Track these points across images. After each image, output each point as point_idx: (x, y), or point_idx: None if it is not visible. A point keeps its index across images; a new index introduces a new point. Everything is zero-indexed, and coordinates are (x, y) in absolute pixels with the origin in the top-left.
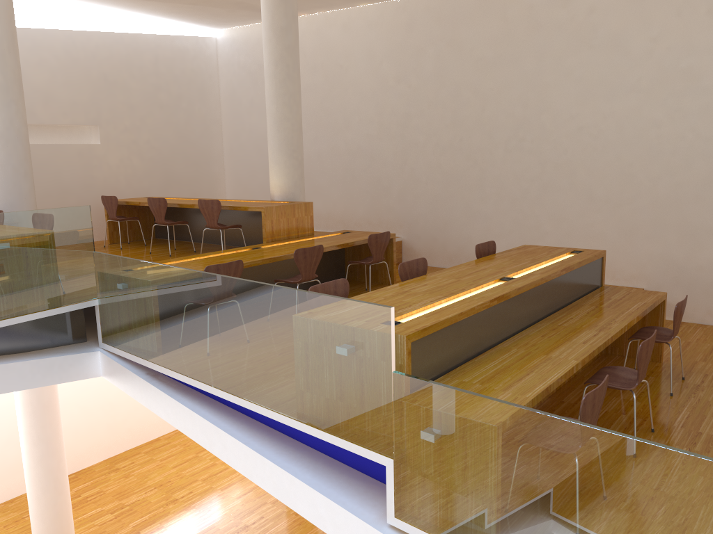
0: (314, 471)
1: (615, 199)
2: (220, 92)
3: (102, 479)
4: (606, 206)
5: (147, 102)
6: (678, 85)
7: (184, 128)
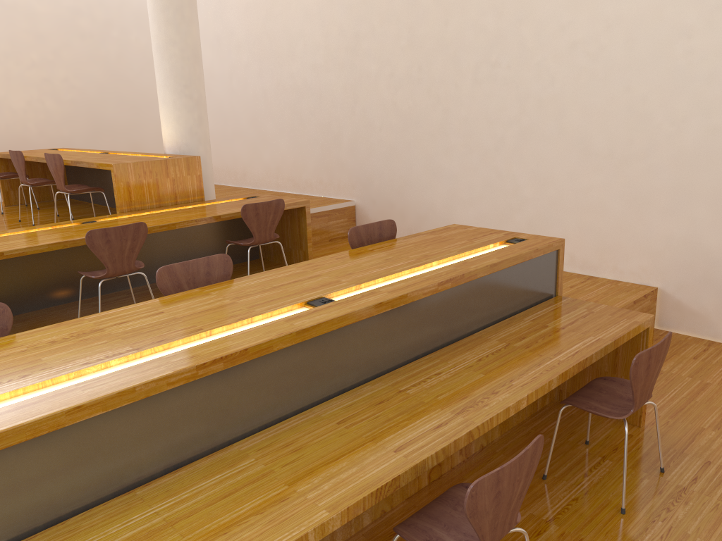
0: None
1: (621, 153)
2: None
3: None
4: (608, 162)
5: (62, 30)
6: None
7: (117, 63)
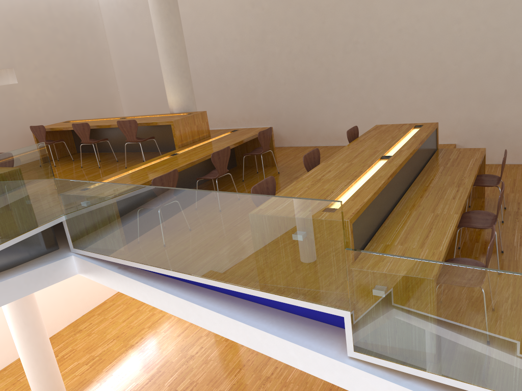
0: (278, 324)
1: (431, 81)
2: (104, 27)
3: (70, 340)
4: (424, 86)
5: (49, 43)
6: None
7: (82, 61)
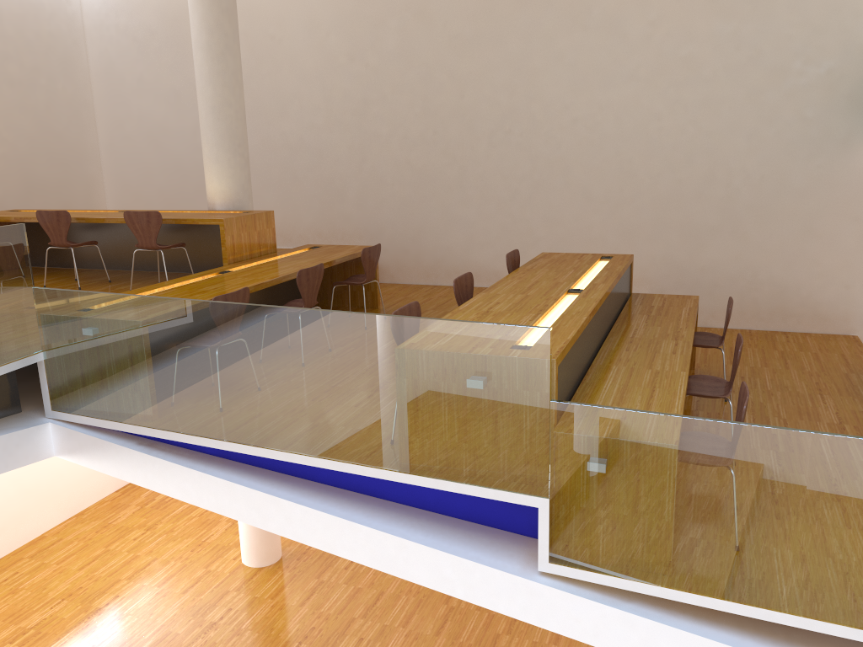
0: (422, 529)
1: (615, 199)
2: (89, 64)
3: None
4: (605, 206)
5: None
6: (678, 74)
7: (46, 114)
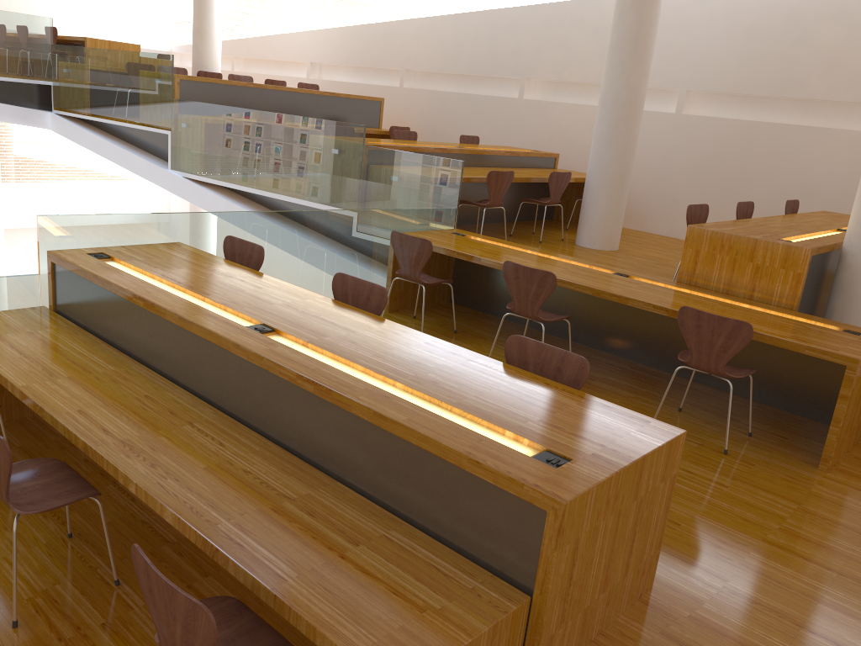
0: None
1: None
2: None
3: None
4: None
5: None
6: None
7: None
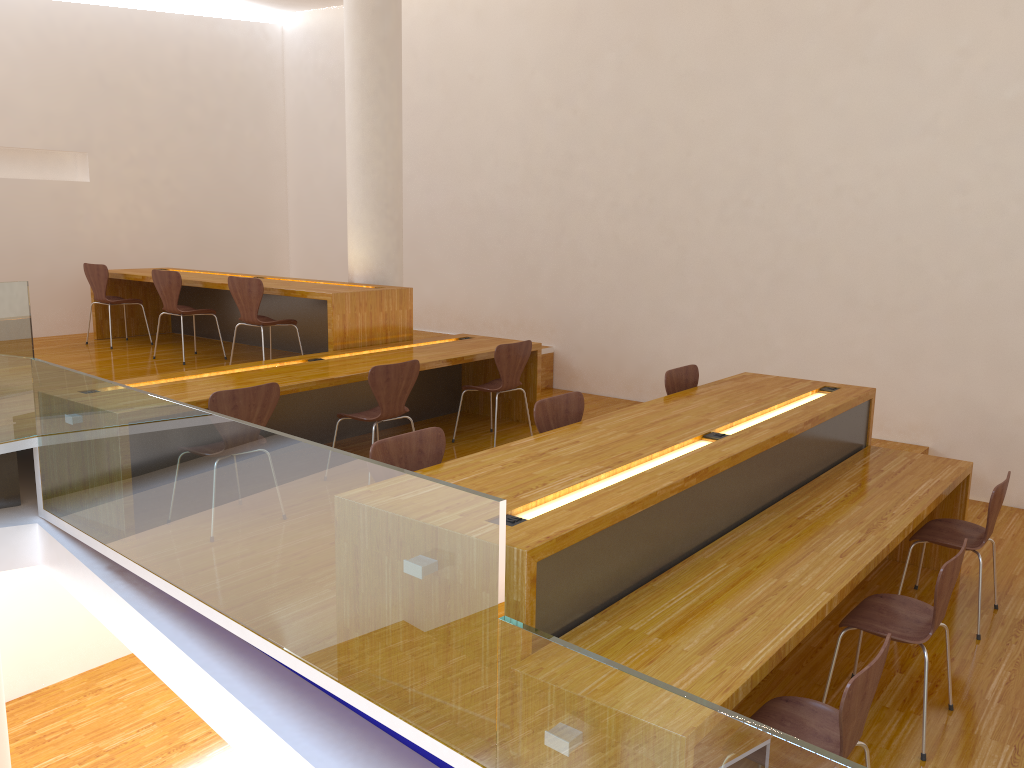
0: (364, 767)
1: (890, 304)
2: (285, 110)
3: (72, 705)
4: (875, 314)
5: (169, 120)
6: (999, 126)
7: (227, 164)
